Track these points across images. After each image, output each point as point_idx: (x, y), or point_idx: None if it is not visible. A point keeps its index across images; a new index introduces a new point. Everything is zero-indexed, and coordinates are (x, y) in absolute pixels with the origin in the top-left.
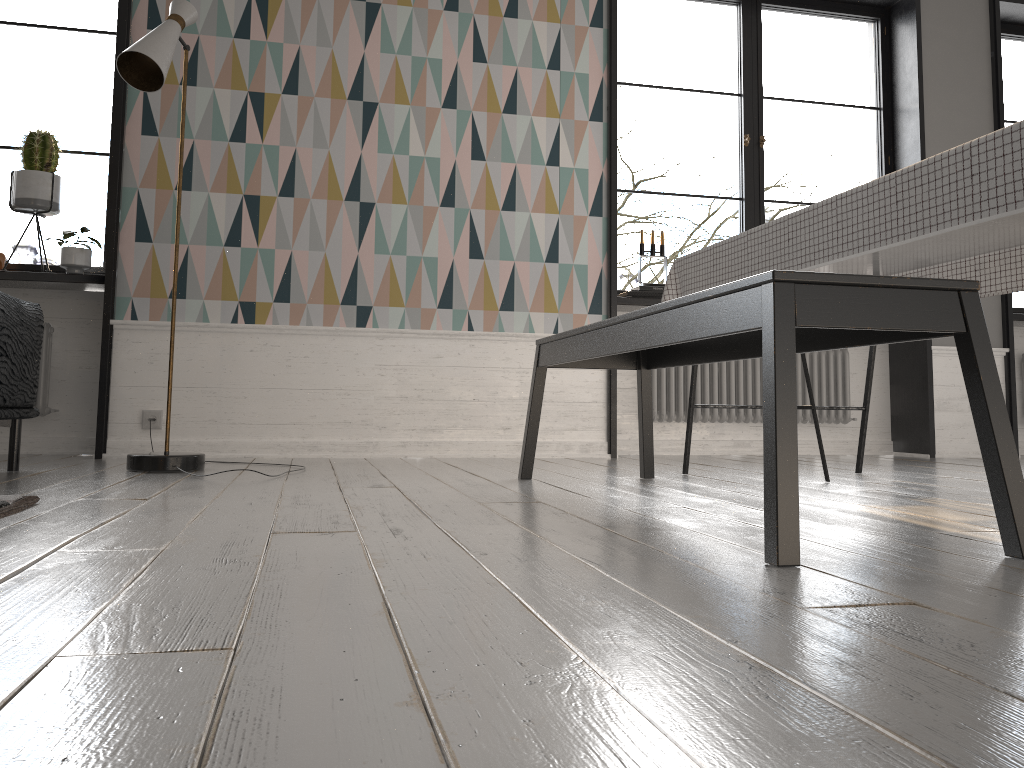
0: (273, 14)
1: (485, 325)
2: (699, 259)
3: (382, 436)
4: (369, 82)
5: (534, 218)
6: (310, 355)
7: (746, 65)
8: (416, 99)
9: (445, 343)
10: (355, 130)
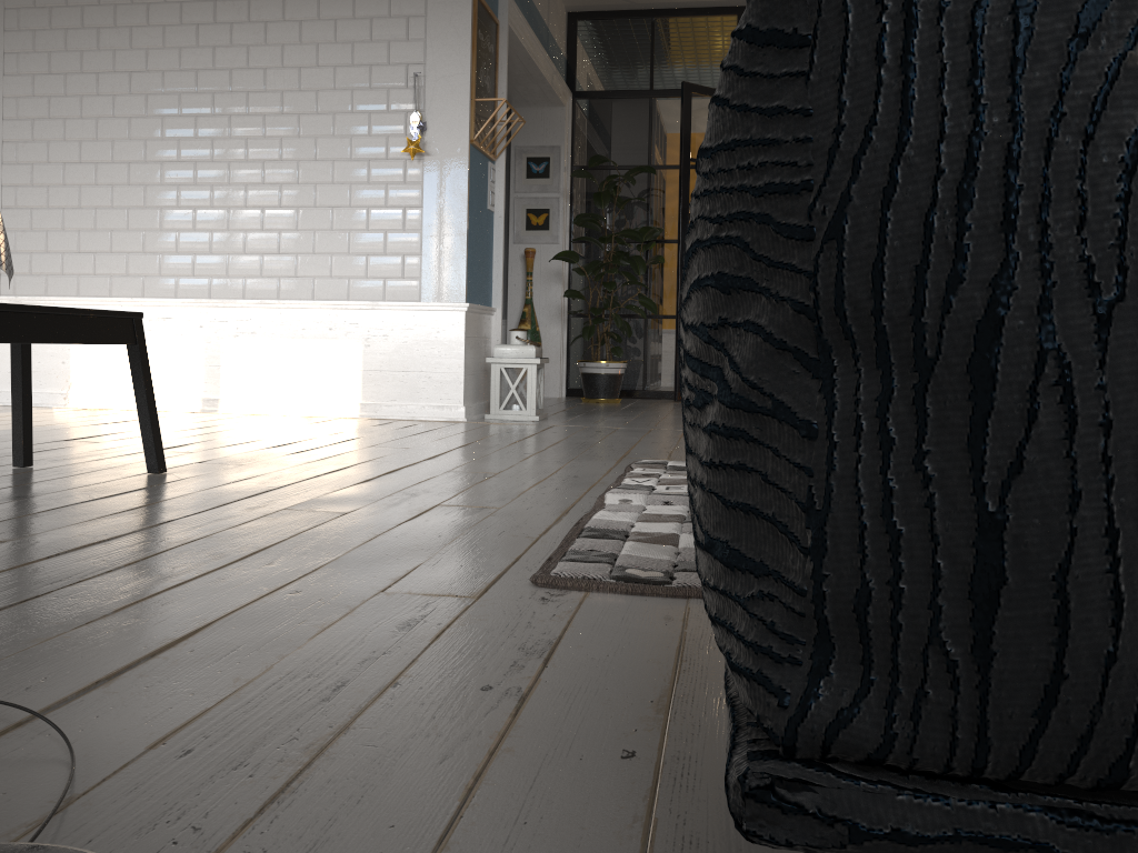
0: None
1: None
2: None
3: None
4: None
5: None
6: None
7: None
8: None
9: None
10: None
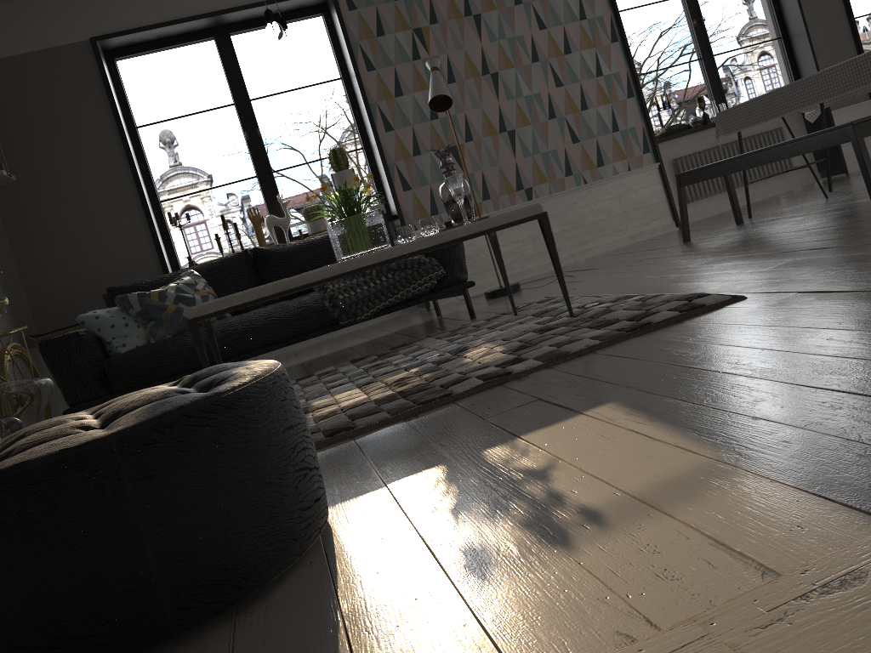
0: (427, 40)
1: (592, 178)
2: (736, 111)
3: (559, 255)
4: (489, 62)
5: (599, 110)
6: None
7: None
8: (517, 63)
9: (575, 195)
10: (491, 92)
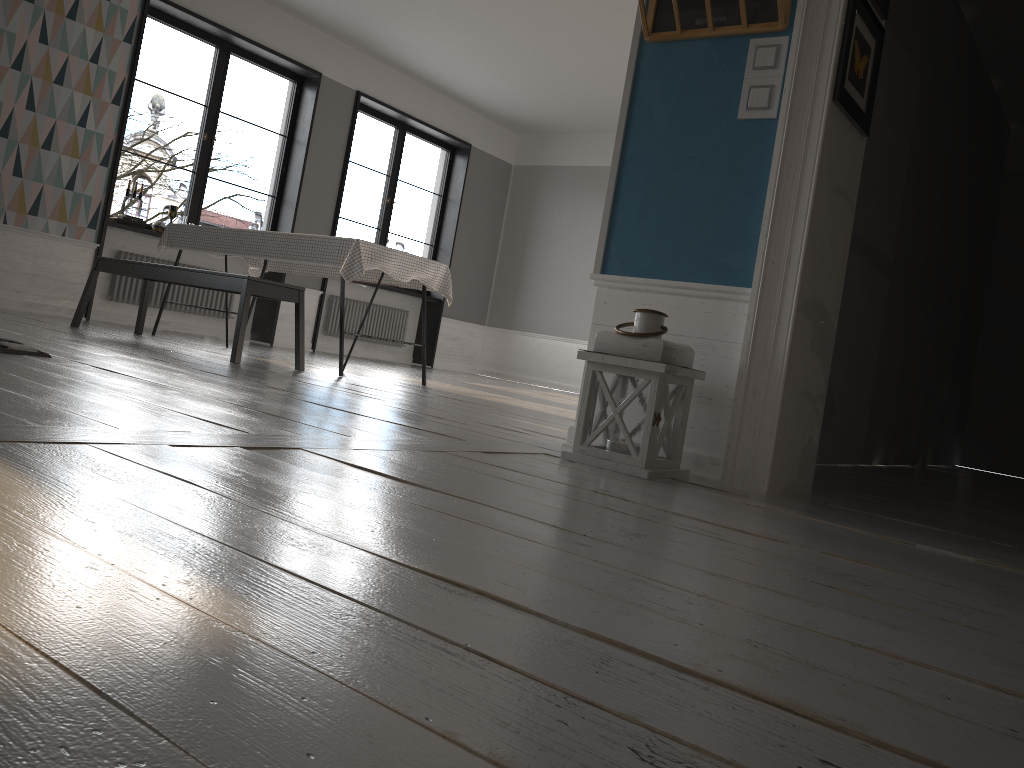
0: None
1: (16, 222)
2: (187, 229)
3: None
4: None
5: (62, 158)
6: None
7: (214, 89)
8: None
9: None
10: None
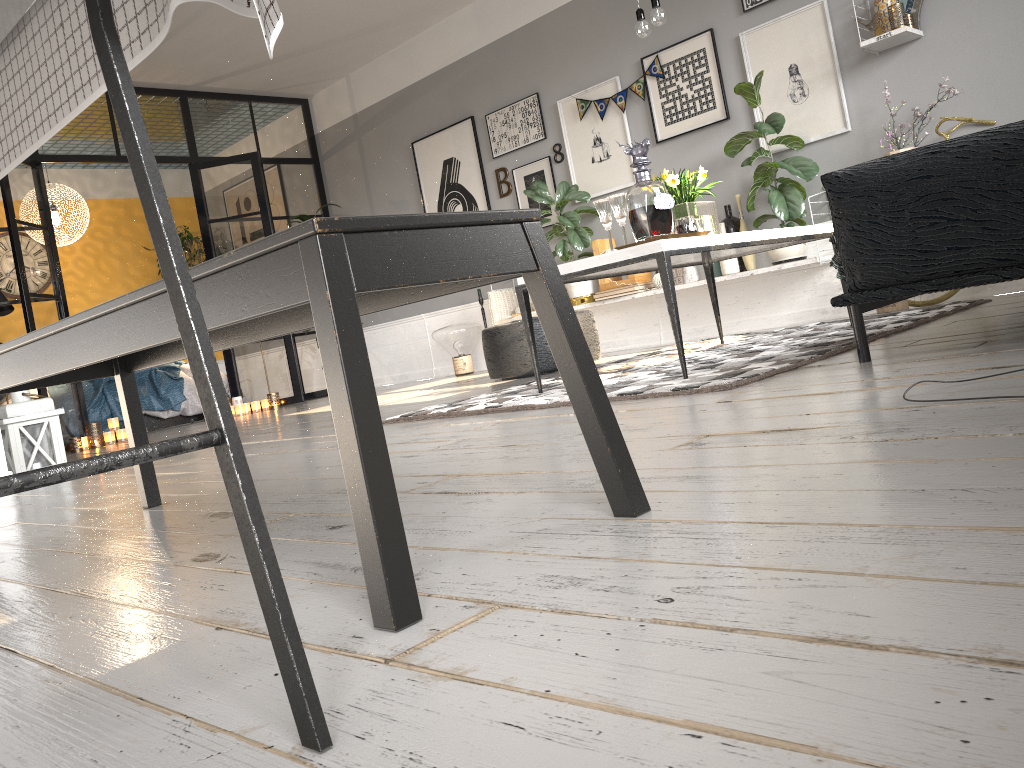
0: None
1: None
2: None
3: None
4: None
5: None
6: None
7: None
8: None
9: None
10: None
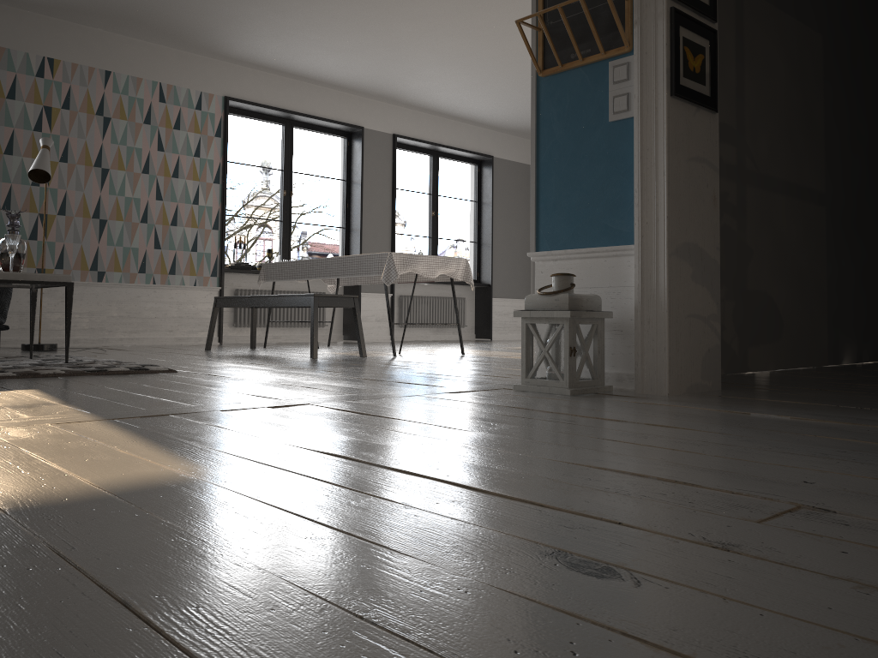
0: (54, 119)
1: (161, 281)
2: (275, 266)
3: (110, 335)
4: (105, 158)
5: (186, 230)
6: (74, 295)
7: (286, 156)
8: (129, 168)
9: (142, 290)
10: (97, 182)
